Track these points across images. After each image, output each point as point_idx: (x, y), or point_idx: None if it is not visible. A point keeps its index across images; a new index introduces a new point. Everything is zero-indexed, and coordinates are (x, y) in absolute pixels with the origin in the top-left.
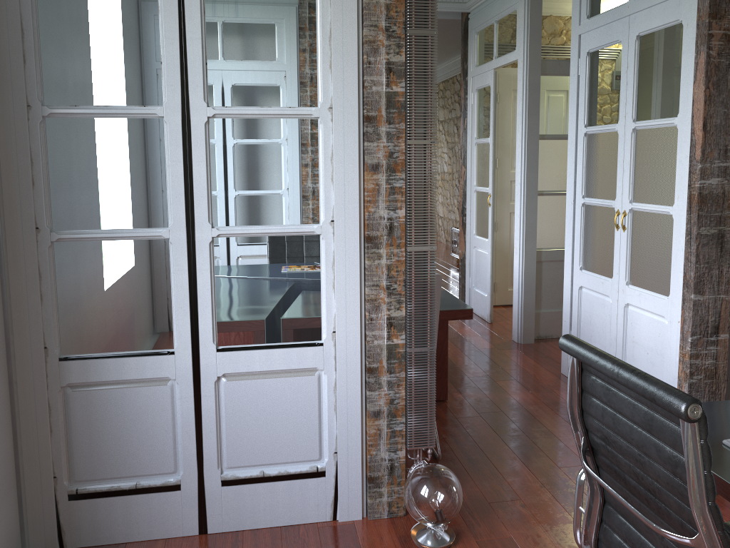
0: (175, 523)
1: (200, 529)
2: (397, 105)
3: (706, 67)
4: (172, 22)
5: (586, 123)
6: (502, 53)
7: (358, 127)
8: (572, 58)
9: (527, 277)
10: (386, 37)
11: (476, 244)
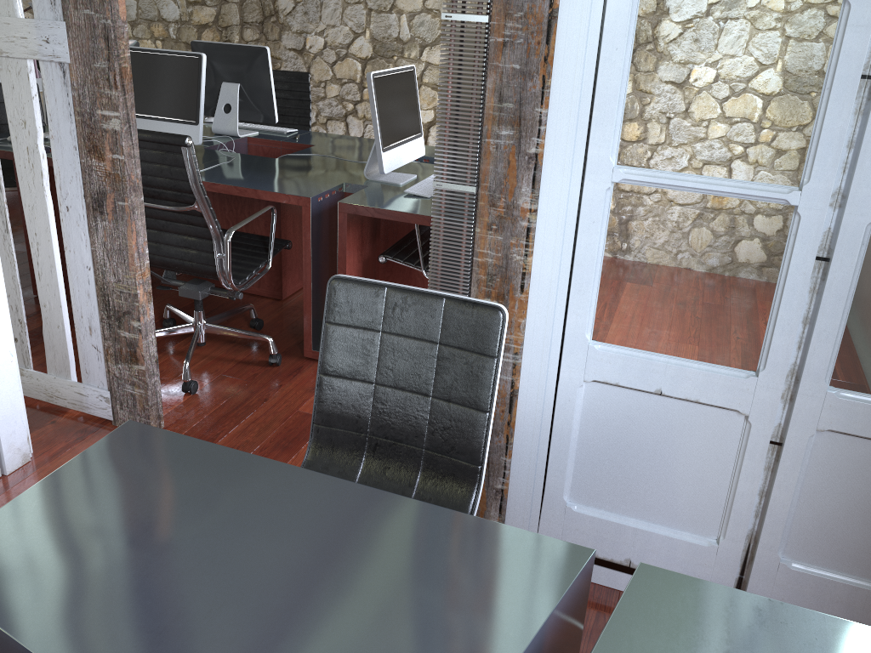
0: None
1: None
2: None
3: None
4: None
5: None
6: None
7: None
8: None
9: None
10: None
11: None
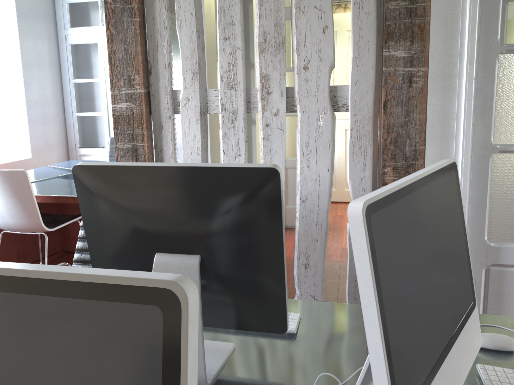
0: None
1: None
2: None
3: (105, 12)
4: None
5: None
6: None
7: None
8: None
9: None
10: None
11: None
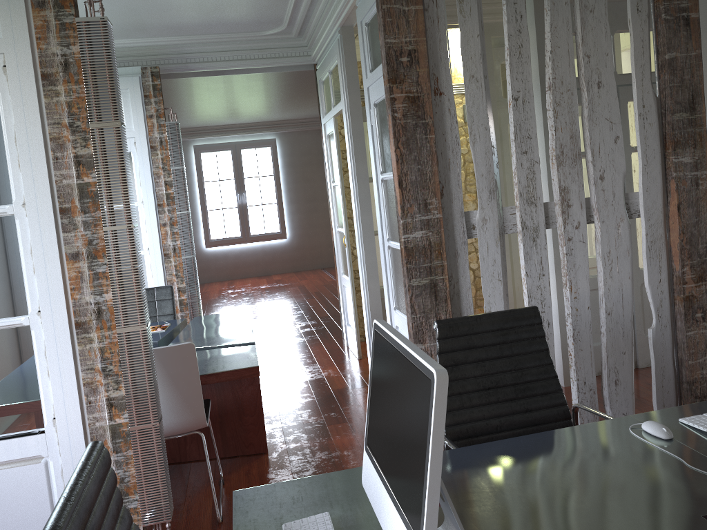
0: None
1: None
2: (91, 195)
3: (393, 129)
4: None
5: (382, 170)
6: (336, 102)
7: (56, 219)
8: (367, 109)
9: (374, 315)
10: (71, 132)
11: (343, 283)
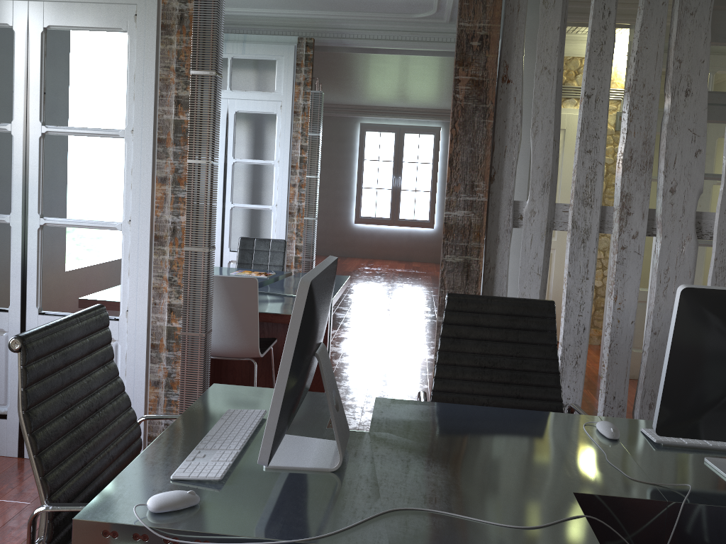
0: (1, 444)
1: (19, 453)
2: (183, 131)
3: (452, 109)
4: (20, 62)
5: None
6: None
7: (154, 147)
8: None
9: None
10: (176, 76)
11: None
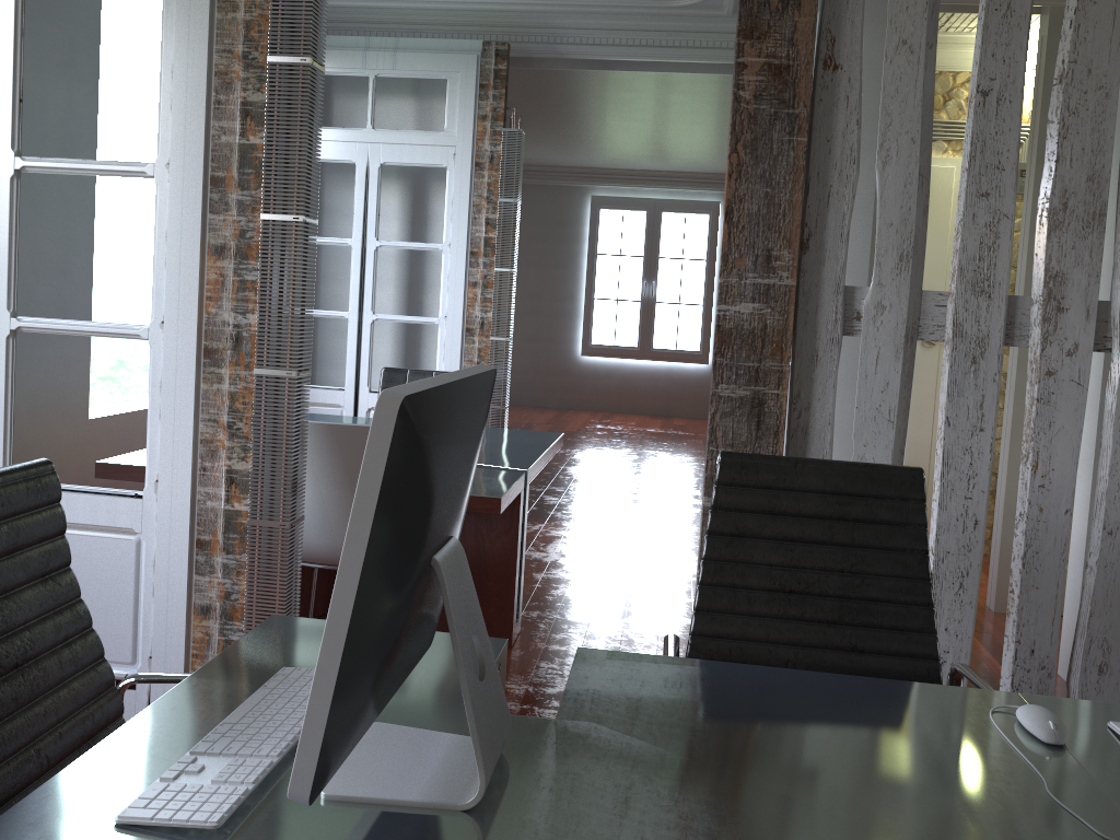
0: None
1: None
2: (255, 164)
3: (732, 117)
4: None
5: None
6: None
7: (206, 192)
8: None
9: None
10: (243, 67)
11: None
